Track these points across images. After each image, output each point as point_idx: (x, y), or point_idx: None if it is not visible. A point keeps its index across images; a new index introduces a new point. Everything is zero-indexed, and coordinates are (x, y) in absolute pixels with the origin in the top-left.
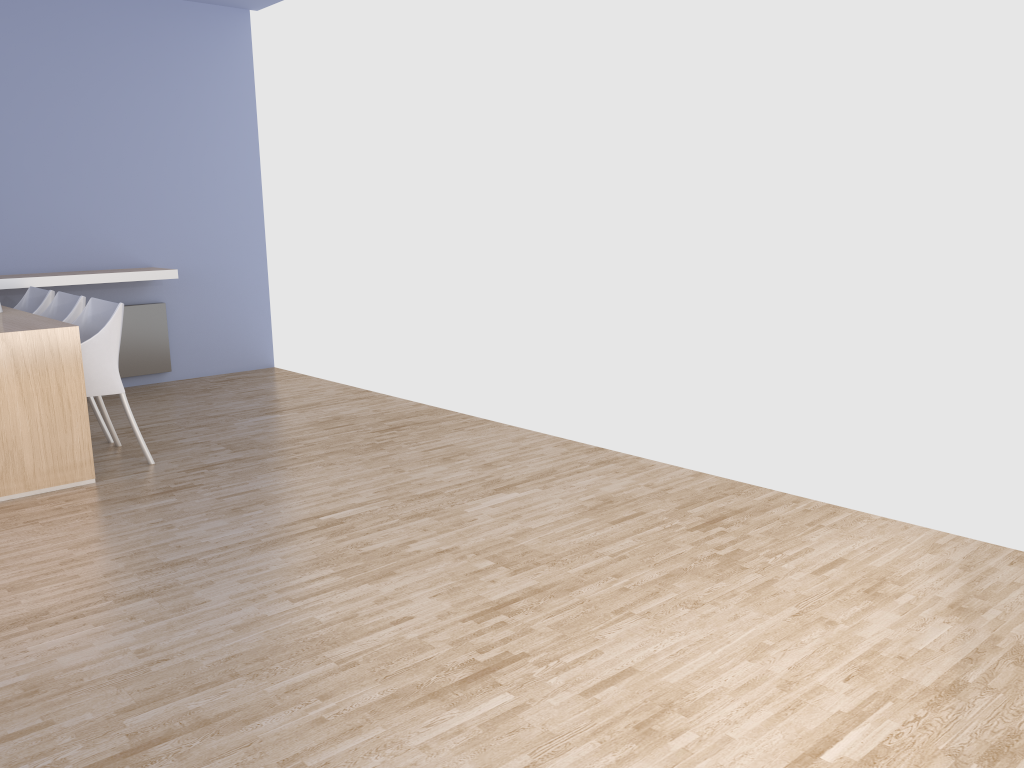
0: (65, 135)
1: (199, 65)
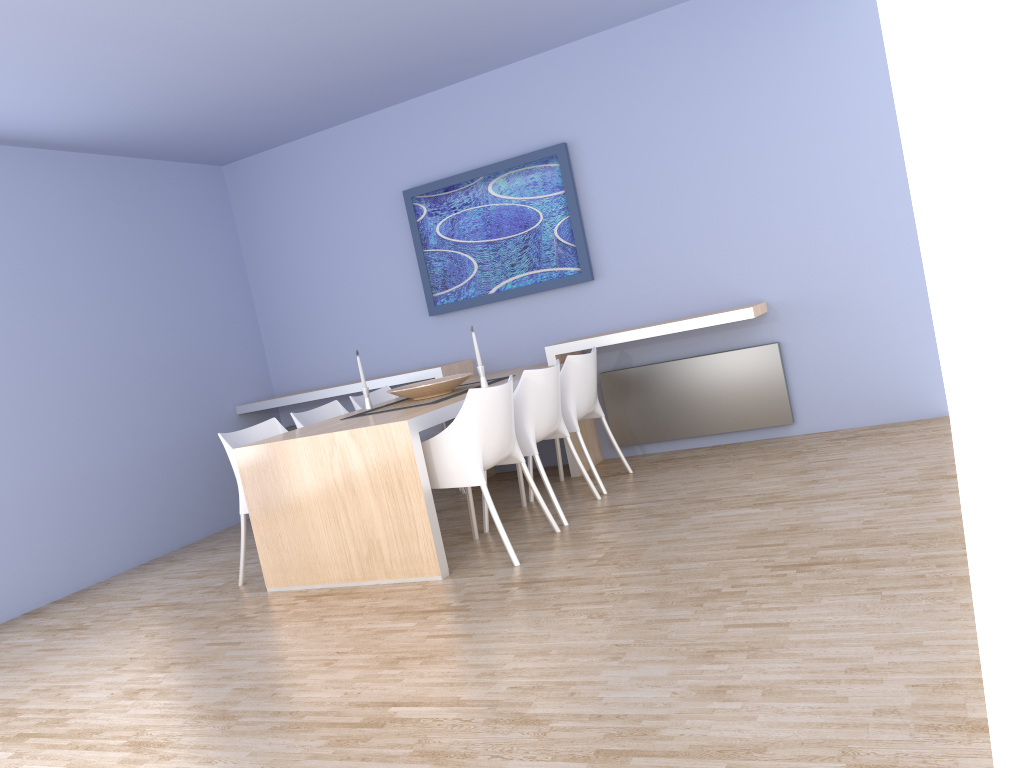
0: (659, 176)
1: (800, 41)
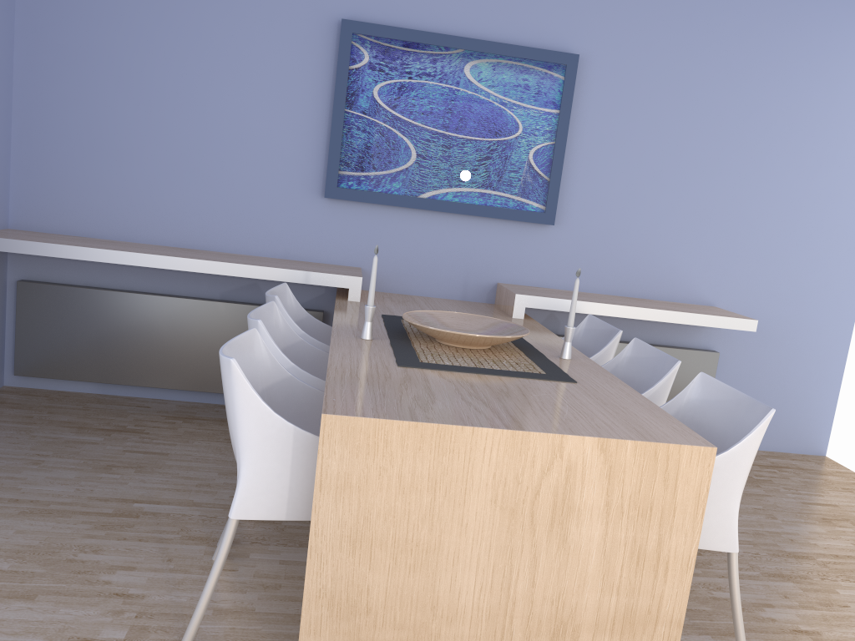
0: (660, 138)
1: (839, 64)
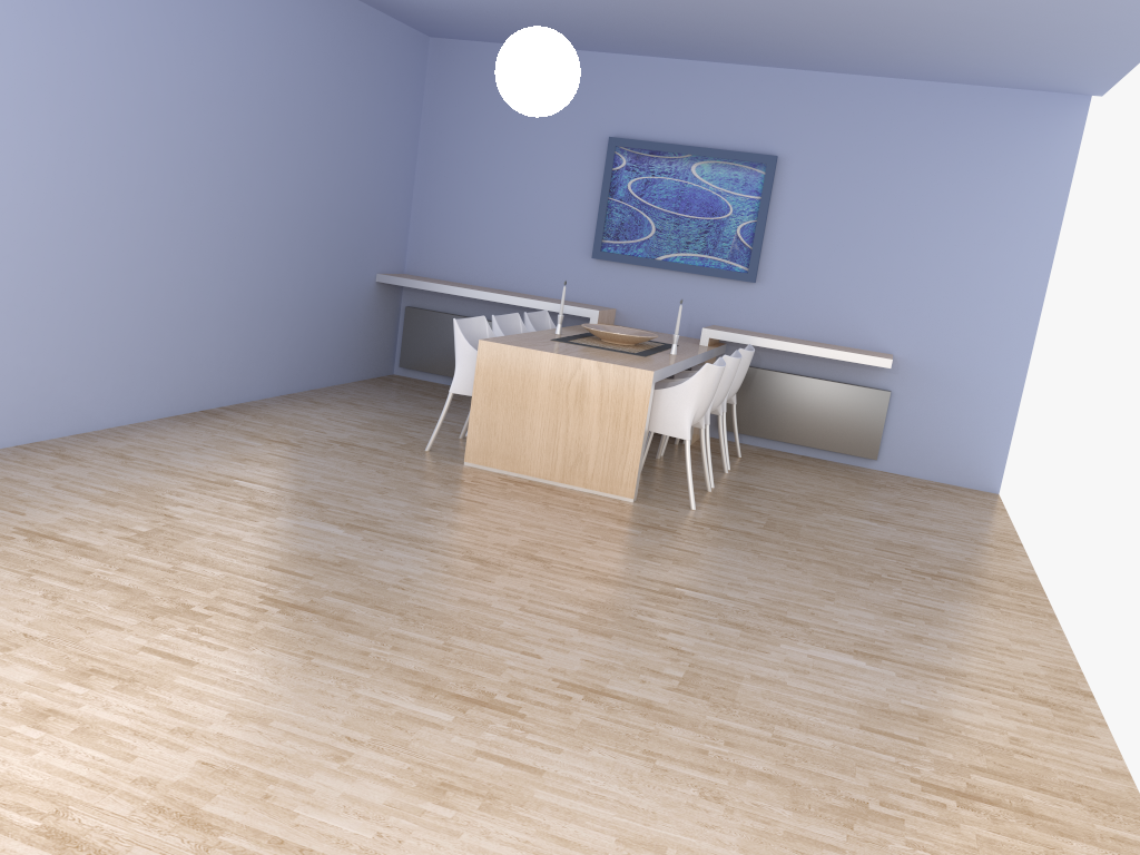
0: (846, 217)
1: (1007, 156)
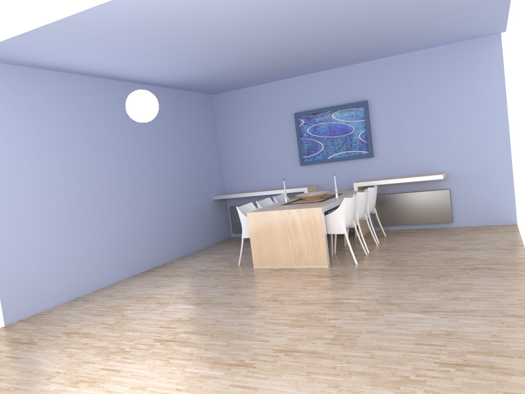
0: (405, 117)
1: (470, 70)
